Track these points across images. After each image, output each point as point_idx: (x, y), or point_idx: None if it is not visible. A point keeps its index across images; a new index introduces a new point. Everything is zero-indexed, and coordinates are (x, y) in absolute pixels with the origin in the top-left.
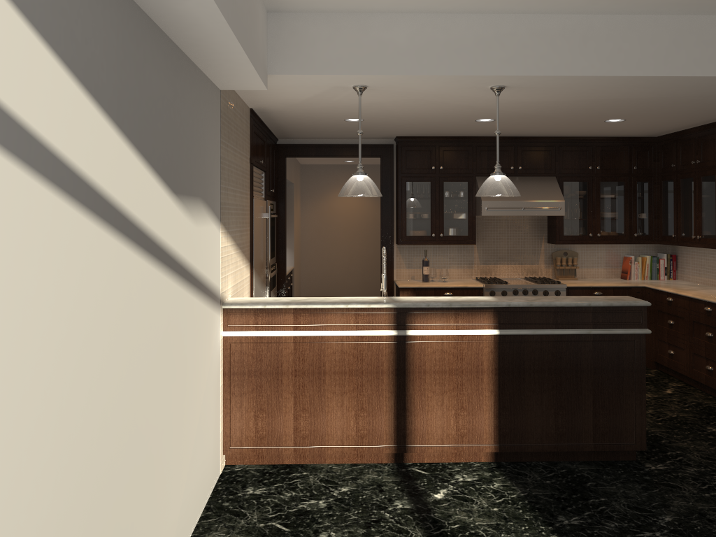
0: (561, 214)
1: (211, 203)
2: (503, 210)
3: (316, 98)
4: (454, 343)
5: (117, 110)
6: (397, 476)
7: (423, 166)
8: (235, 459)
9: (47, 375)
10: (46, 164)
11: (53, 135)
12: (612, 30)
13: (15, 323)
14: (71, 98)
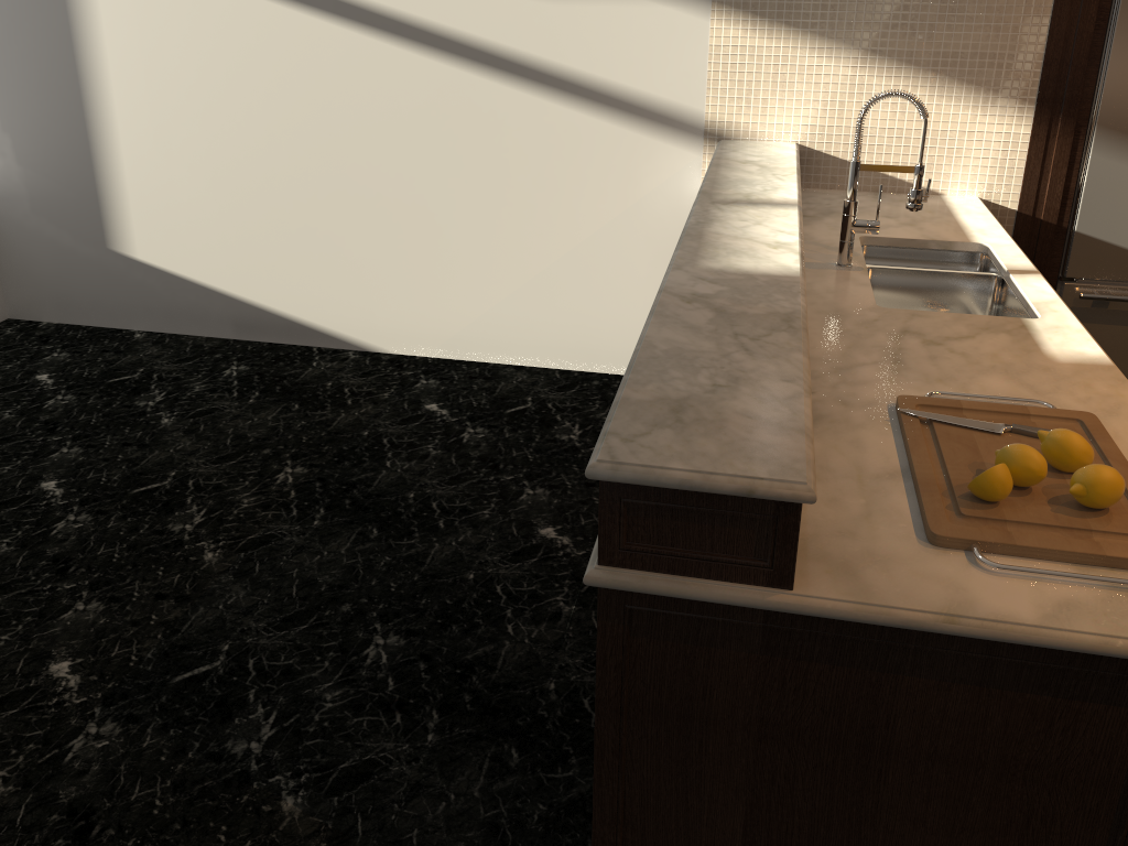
0: None
1: None
2: None
3: None
4: None
5: None
6: None
7: None
8: None
9: (190, 85)
10: None
11: None
12: None
13: (152, 45)
14: None
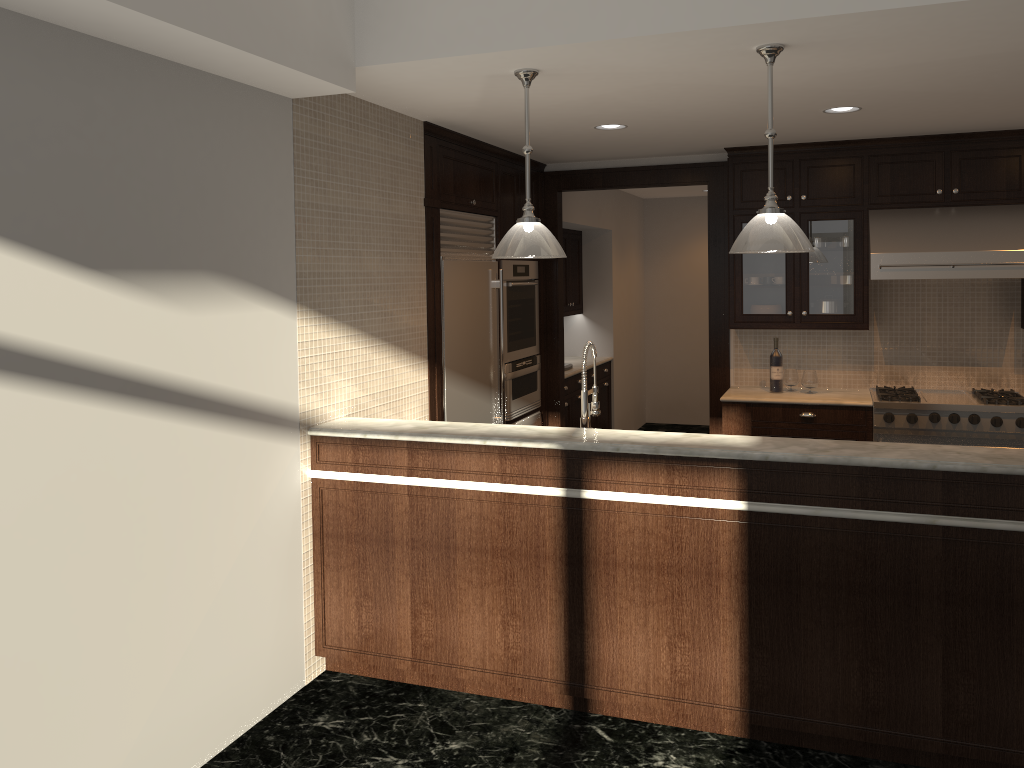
0: None
1: (256, 276)
2: (913, 269)
3: (494, 98)
4: (667, 519)
5: None
6: (556, 737)
7: None
8: (339, 663)
9: None
10: None
11: None
12: None
13: None
14: None
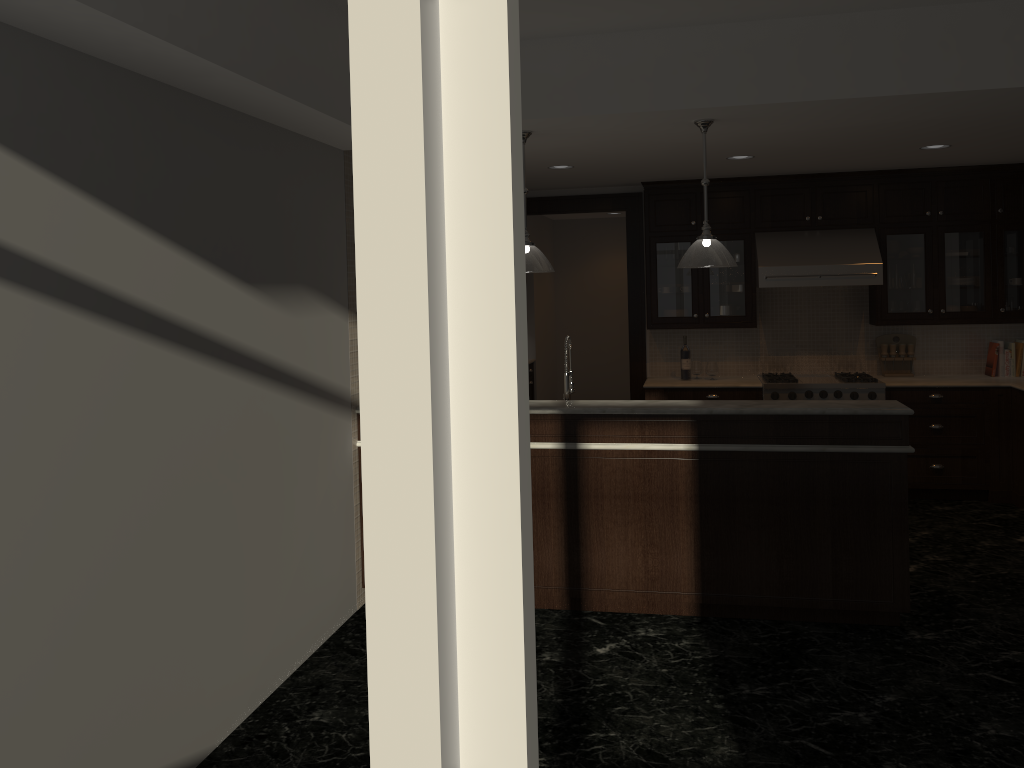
0: (878, 282)
1: (327, 288)
2: (790, 279)
3: None
4: (640, 461)
5: (136, 204)
6: (564, 625)
7: (679, 221)
8: None
9: (34, 475)
10: (23, 273)
11: (33, 244)
12: (847, 35)
13: None
14: (59, 203)
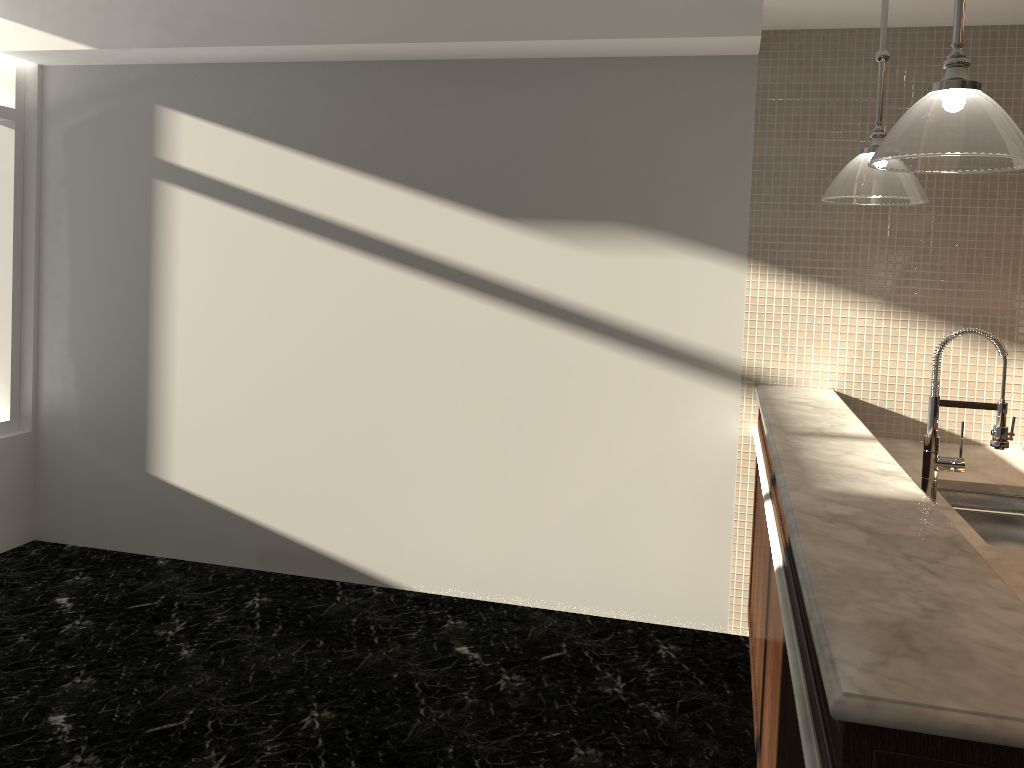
0: None
1: (684, 228)
2: None
3: None
4: None
5: (353, 156)
6: None
7: None
8: None
9: (252, 320)
10: (253, 203)
11: (260, 187)
12: None
13: (222, 283)
14: (282, 161)
